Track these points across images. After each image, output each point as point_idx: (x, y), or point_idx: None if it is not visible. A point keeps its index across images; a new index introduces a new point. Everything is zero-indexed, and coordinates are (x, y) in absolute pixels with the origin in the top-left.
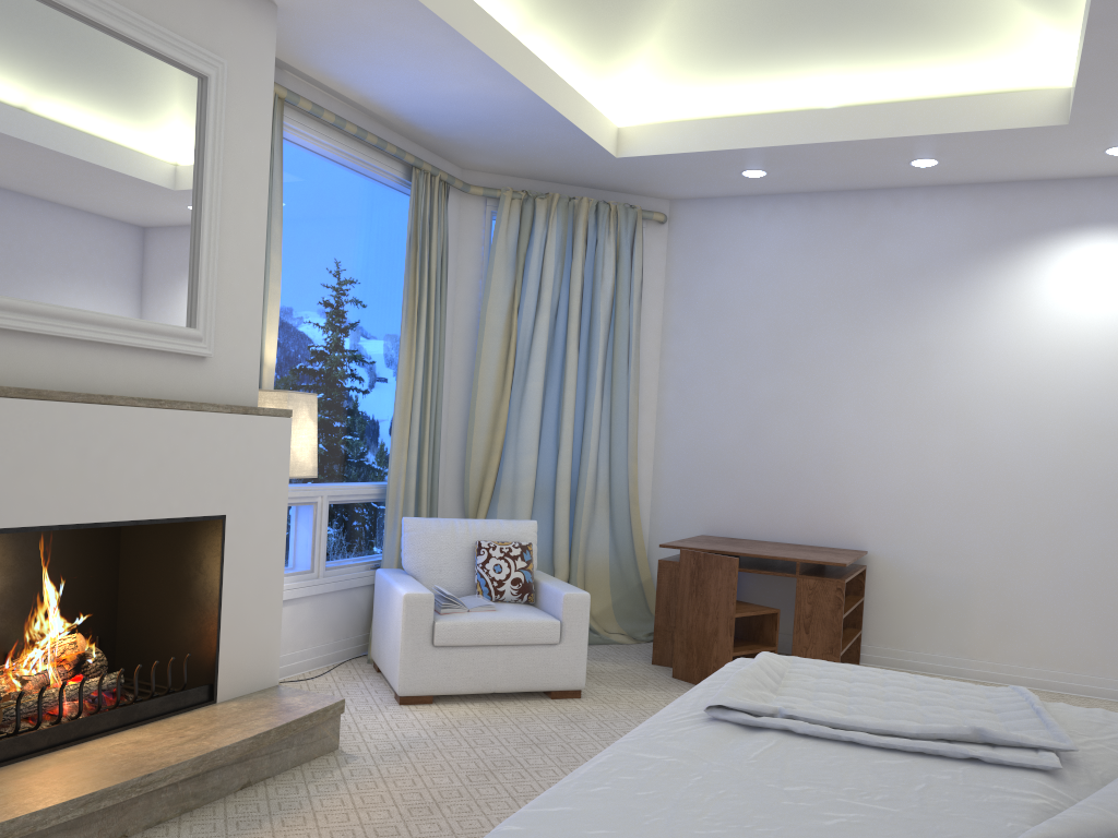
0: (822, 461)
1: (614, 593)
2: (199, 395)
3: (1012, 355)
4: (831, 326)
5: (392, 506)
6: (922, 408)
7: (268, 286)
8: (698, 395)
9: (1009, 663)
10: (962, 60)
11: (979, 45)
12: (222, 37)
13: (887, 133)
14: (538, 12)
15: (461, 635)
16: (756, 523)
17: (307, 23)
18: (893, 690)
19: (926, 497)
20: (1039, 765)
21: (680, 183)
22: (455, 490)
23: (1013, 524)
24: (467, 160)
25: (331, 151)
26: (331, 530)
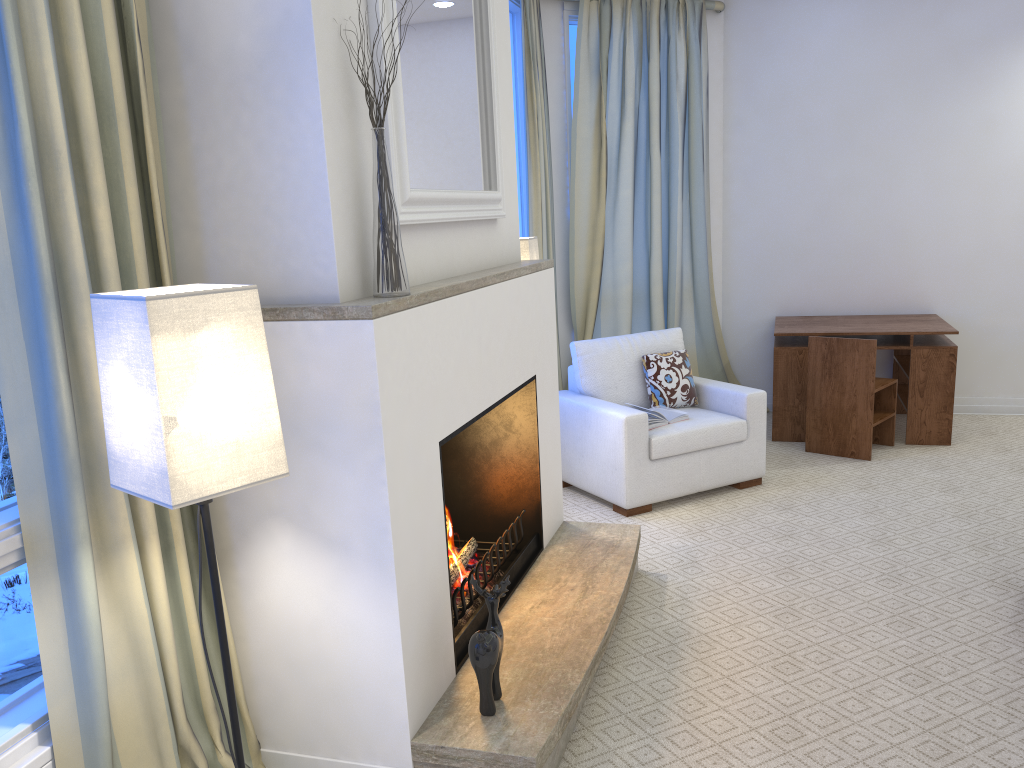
0: (890, 235)
1: None
2: (496, 259)
3: None
4: (896, 105)
5: None
6: (986, 177)
7: None
8: (764, 185)
9: None
10: None
11: None
12: None
13: None
14: None
15: (673, 447)
16: (827, 300)
17: None
18: None
19: (990, 259)
20: None
21: None
22: (560, 304)
23: None
24: None
25: None
26: None
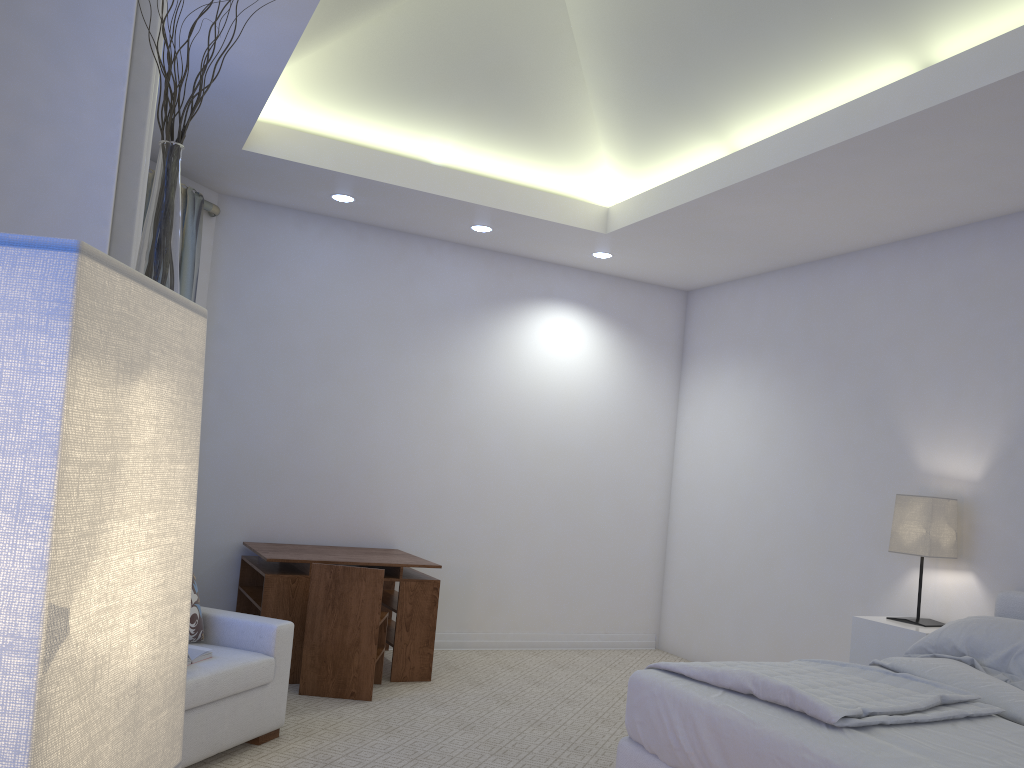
0: (361, 468)
1: None
2: None
3: (506, 389)
4: (373, 348)
5: None
6: (442, 426)
7: None
8: (242, 399)
9: (496, 632)
10: (546, 163)
11: (562, 157)
12: None
13: (491, 203)
14: None
15: (201, 694)
16: (297, 527)
17: None
18: (807, 677)
19: (443, 500)
20: (996, 711)
21: (259, 185)
22: None
23: (502, 521)
24: None
25: None
26: None
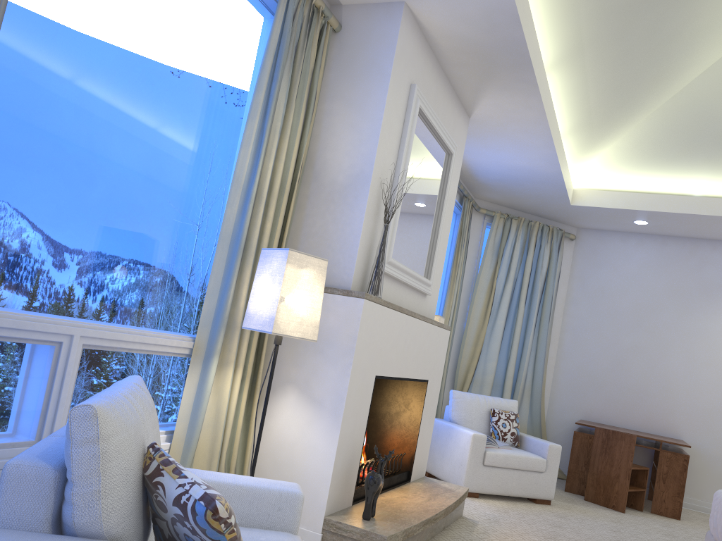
0: (658, 385)
1: None
2: (421, 314)
3: None
4: (669, 310)
5: None
6: (721, 363)
7: None
8: (584, 339)
9: None
10: None
11: None
12: (455, 133)
13: None
14: (570, 131)
15: (498, 461)
16: (614, 416)
17: (475, 127)
18: None
19: (720, 413)
20: None
21: (592, 221)
22: (449, 376)
23: None
24: (482, 194)
25: None
26: None
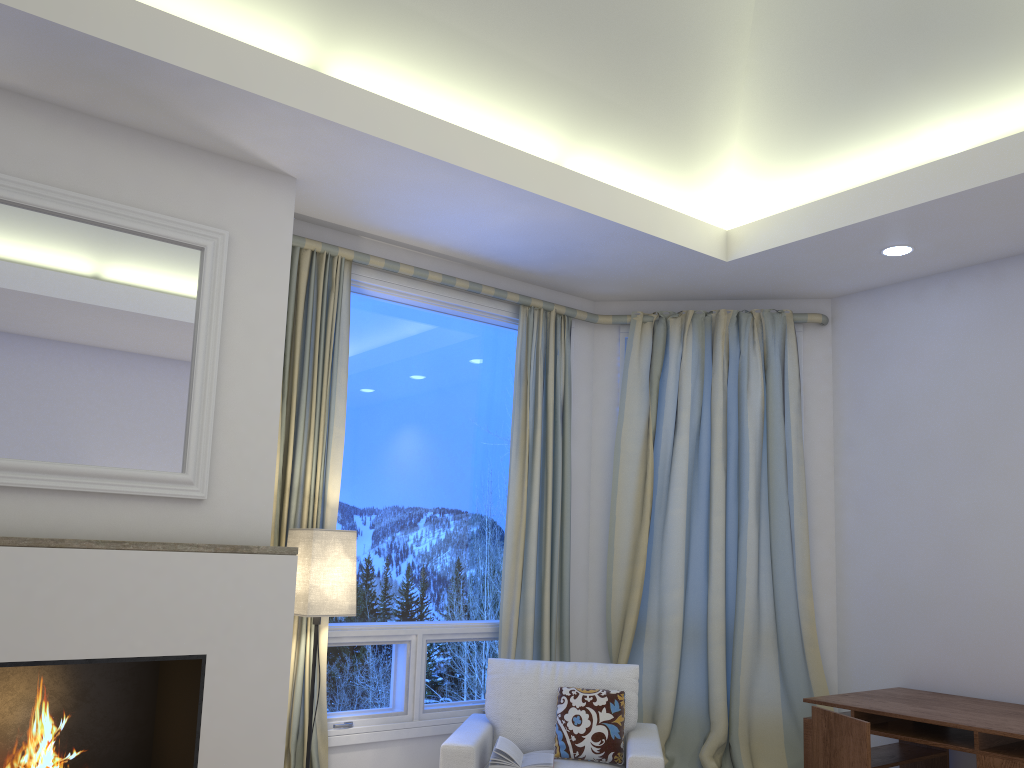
0: None
1: (790, 755)
2: (194, 536)
3: None
4: None
5: (505, 646)
6: None
7: (332, 430)
8: (880, 514)
9: None
10: None
11: None
12: (228, 212)
13: (1023, 167)
14: (575, 131)
15: None
16: (966, 674)
17: (331, 188)
18: None
19: None
20: None
21: (824, 278)
22: (599, 628)
23: None
24: (590, 292)
25: (423, 301)
26: (430, 670)
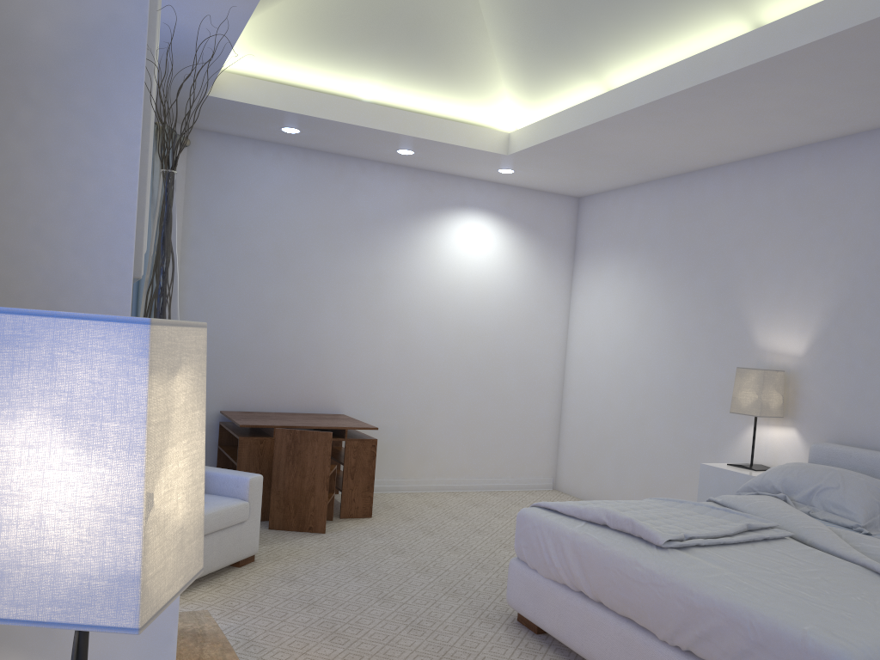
0: (312, 350)
1: None
2: None
3: (429, 283)
4: (319, 252)
5: None
6: (377, 315)
7: None
8: (215, 296)
9: (424, 478)
10: (457, 97)
11: (470, 92)
12: None
13: (412, 133)
14: None
15: None
16: (263, 398)
17: None
18: (651, 511)
19: (379, 375)
20: (787, 535)
21: (221, 121)
22: None
23: (428, 390)
24: None
25: None
26: None
